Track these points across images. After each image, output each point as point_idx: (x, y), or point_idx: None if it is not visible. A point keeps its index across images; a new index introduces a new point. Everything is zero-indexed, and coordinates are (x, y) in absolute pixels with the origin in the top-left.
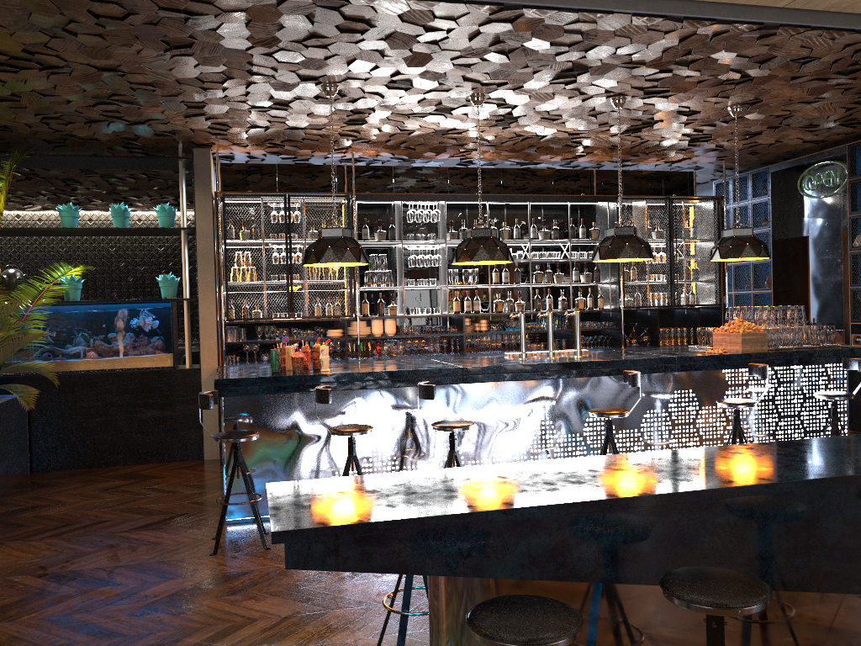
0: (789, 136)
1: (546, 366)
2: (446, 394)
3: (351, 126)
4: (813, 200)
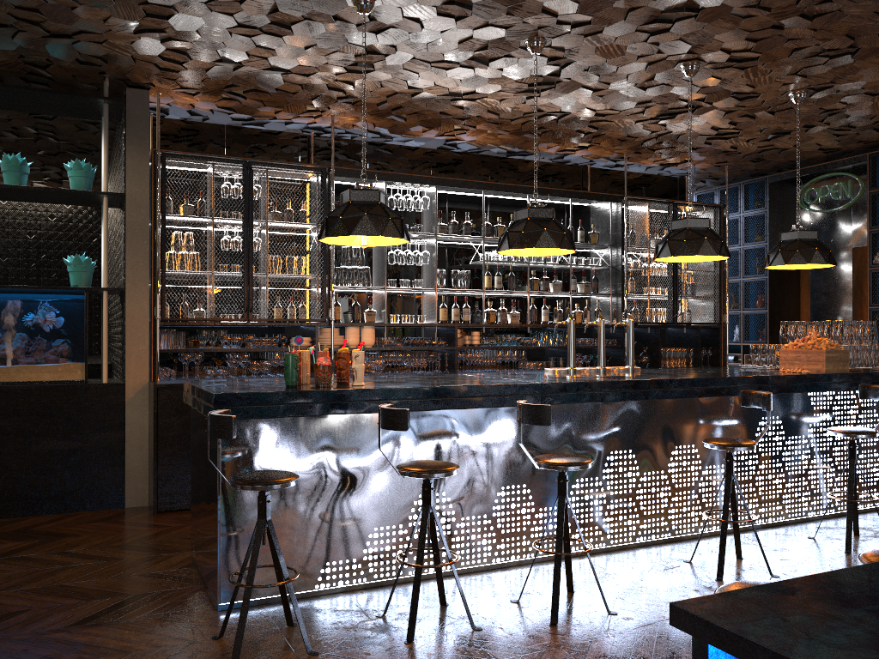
0: (811, 140)
1: (636, 384)
2: (515, 418)
3: (351, 74)
4: (816, 214)
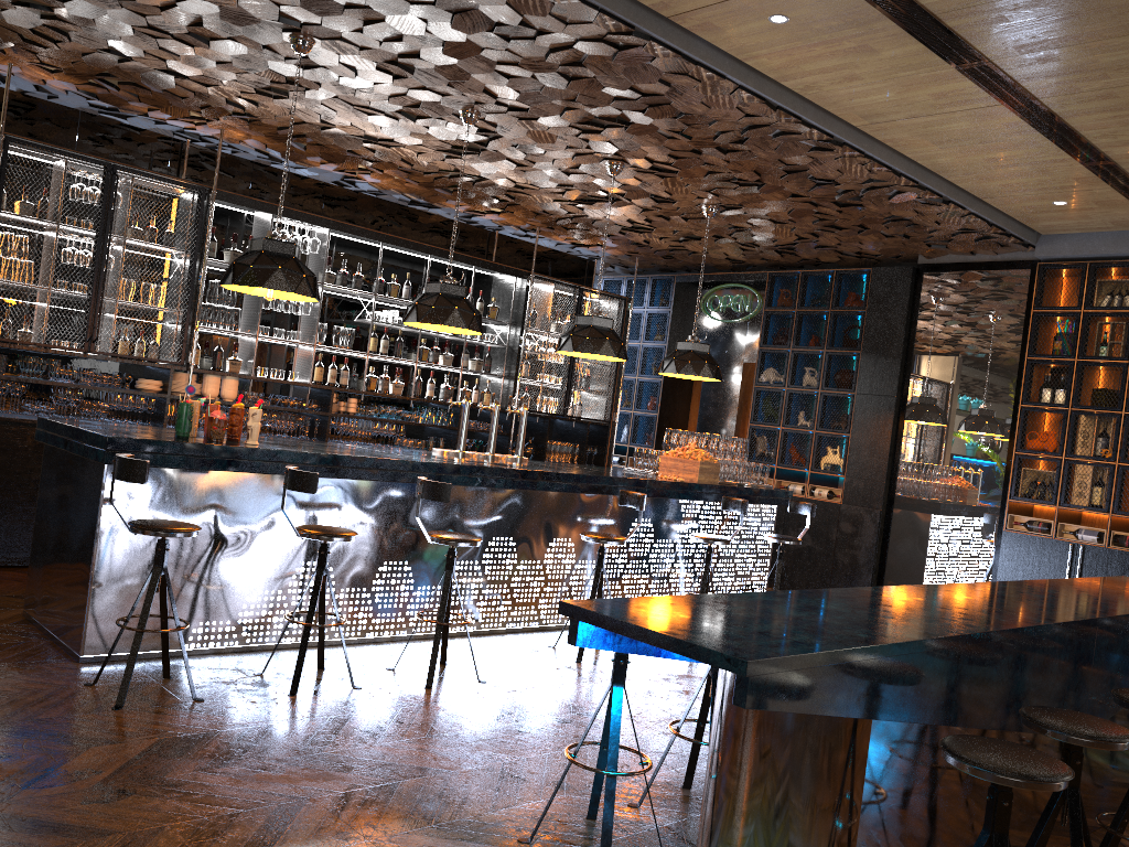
0: (719, 249)
1: (526, 473)
2: (406, 495)
3: (259, 96)
4: (716, 323)
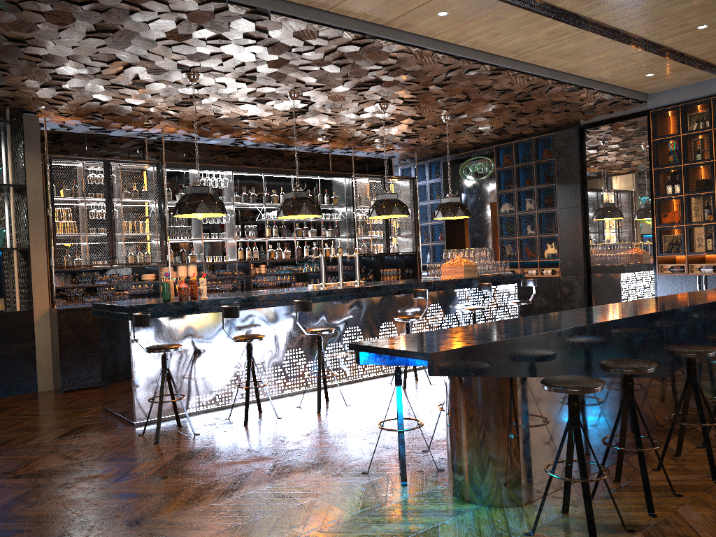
0: (462, 138)
1: (358, 289)
2: (293, 312)
3: (178, 107)
4: (470, 182)
